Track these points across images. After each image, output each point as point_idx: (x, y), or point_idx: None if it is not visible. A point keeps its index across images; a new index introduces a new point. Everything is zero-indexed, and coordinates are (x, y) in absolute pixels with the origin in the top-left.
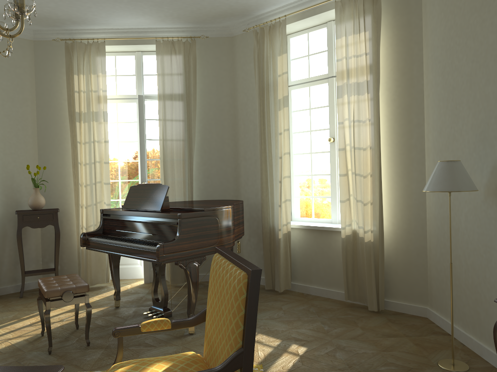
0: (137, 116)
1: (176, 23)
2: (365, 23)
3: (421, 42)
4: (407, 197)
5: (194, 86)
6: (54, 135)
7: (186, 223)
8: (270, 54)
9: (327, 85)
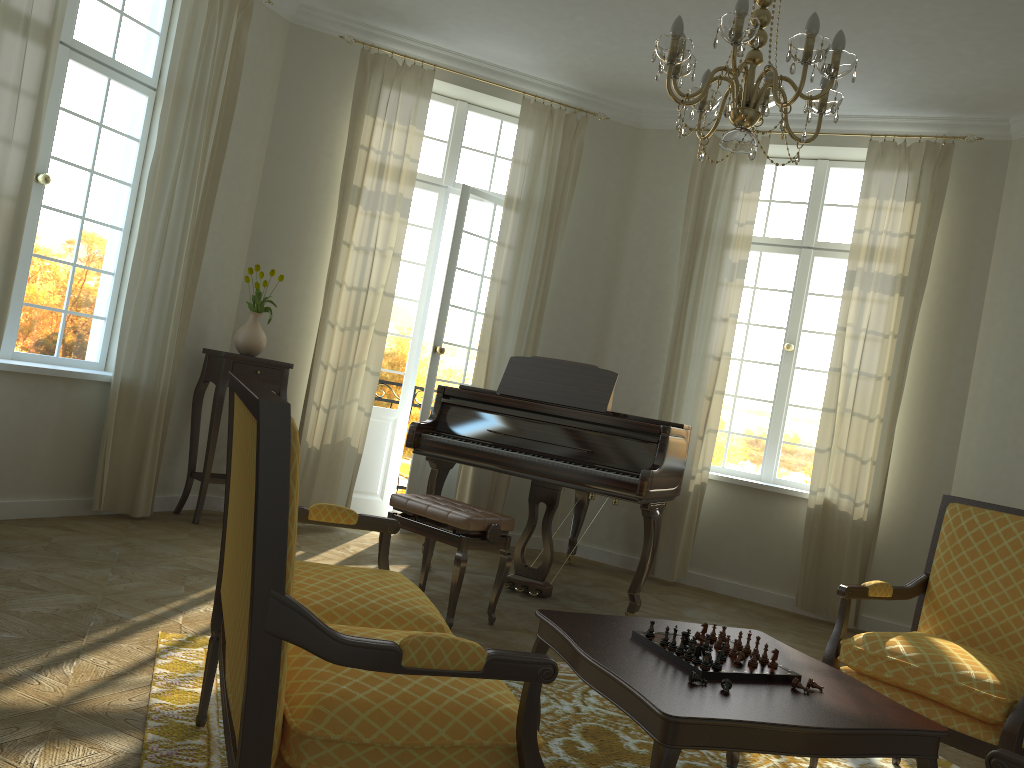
0: (435, 219)
1: (568, 79)
2: (918, 190)
3: (991, 243)
4: (924, 463)
5: (569, 197)
6: (290, 216)
7: (670, 443)
8: (724, 183)
9: (796, 257)
